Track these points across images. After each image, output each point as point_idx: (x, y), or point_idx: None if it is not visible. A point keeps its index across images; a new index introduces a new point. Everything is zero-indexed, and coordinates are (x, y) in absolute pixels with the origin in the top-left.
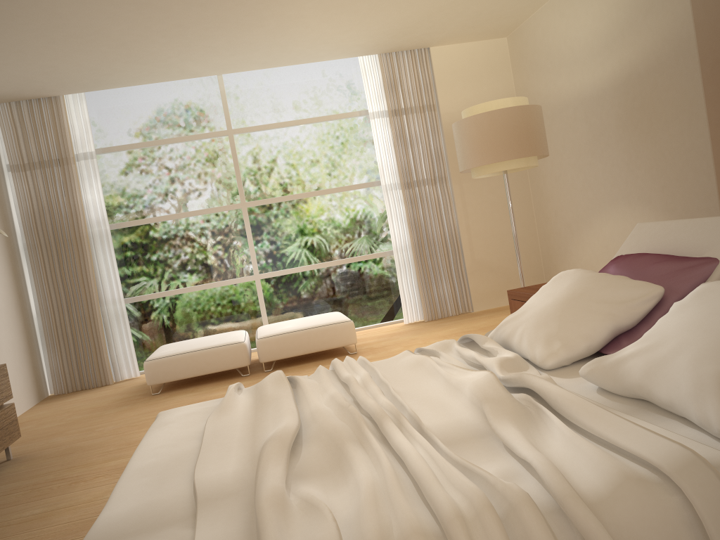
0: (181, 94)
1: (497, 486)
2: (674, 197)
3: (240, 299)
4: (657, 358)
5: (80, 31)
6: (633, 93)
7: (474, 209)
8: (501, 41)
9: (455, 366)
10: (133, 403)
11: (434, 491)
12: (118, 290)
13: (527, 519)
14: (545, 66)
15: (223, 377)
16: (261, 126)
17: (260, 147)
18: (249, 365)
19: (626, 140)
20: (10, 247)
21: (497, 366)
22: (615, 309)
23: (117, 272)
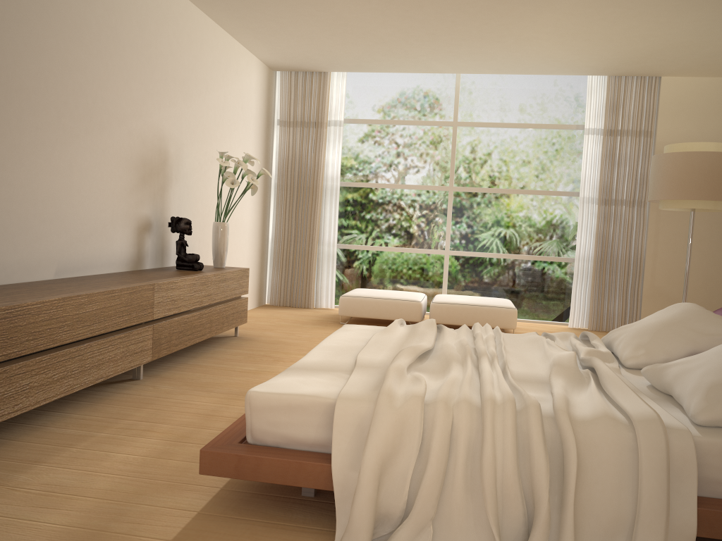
0: (422, 84)
1: (524, 396)
2: None
3: (428, 267)
4: (687, 368)
5: (355, 30)
6: None
7: (666, 238)
8: None
9: (558, 346)
10: (325, 325)
11: (485, 387)
12: (334, 236)
13: (530, 413)
14: None
15: None
16: (483, 123)
17: (477, 141)
18: None
19: None
20: (266, 183)
21: (584, 352)
22: (699, 338)
23: (337, 221)
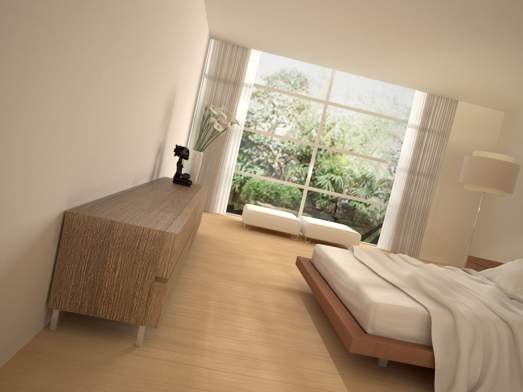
0: (309, 71)
1: None
2: None
3: (292, 195)
4: None
5: (300, 32)
6: None
7: (443, 201)
8: (500, 113)
9: (471, 279)
10: (236, 229)
11: (502, 312)
12: (233, 164)
13: None
14: None
15: (280, 235)
16: (344, 106)
17: (338, 117)
18: (291, 234)
19: None
20: (192, 118)
21: (495, 286)
22: None
23: (237, 154)
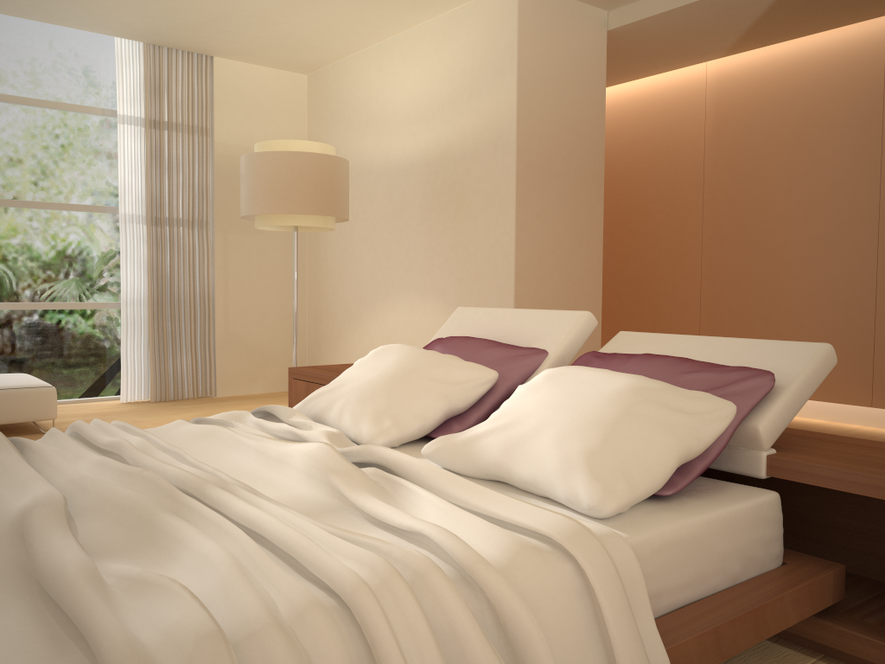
0: None
1: (394, 553)
2: (470, 294)
3: None
4: (517, 435)
5: None
6: (445, 174)
7: (237, 269)
8: (300, 78)
9: (267, 438)
10: None
11: (323, 559)
12: None
13: (439, 586)
14: (349, 120)
15: None
16: None
17: None
18: None
19: (429, 224)
20: None
21: (326, 439)
22: (450, 390)
23: None
